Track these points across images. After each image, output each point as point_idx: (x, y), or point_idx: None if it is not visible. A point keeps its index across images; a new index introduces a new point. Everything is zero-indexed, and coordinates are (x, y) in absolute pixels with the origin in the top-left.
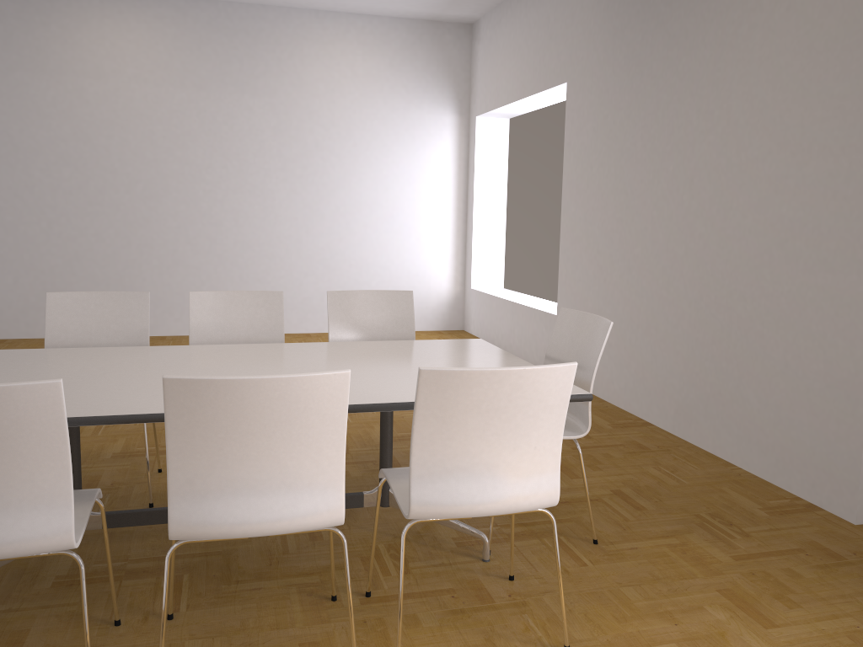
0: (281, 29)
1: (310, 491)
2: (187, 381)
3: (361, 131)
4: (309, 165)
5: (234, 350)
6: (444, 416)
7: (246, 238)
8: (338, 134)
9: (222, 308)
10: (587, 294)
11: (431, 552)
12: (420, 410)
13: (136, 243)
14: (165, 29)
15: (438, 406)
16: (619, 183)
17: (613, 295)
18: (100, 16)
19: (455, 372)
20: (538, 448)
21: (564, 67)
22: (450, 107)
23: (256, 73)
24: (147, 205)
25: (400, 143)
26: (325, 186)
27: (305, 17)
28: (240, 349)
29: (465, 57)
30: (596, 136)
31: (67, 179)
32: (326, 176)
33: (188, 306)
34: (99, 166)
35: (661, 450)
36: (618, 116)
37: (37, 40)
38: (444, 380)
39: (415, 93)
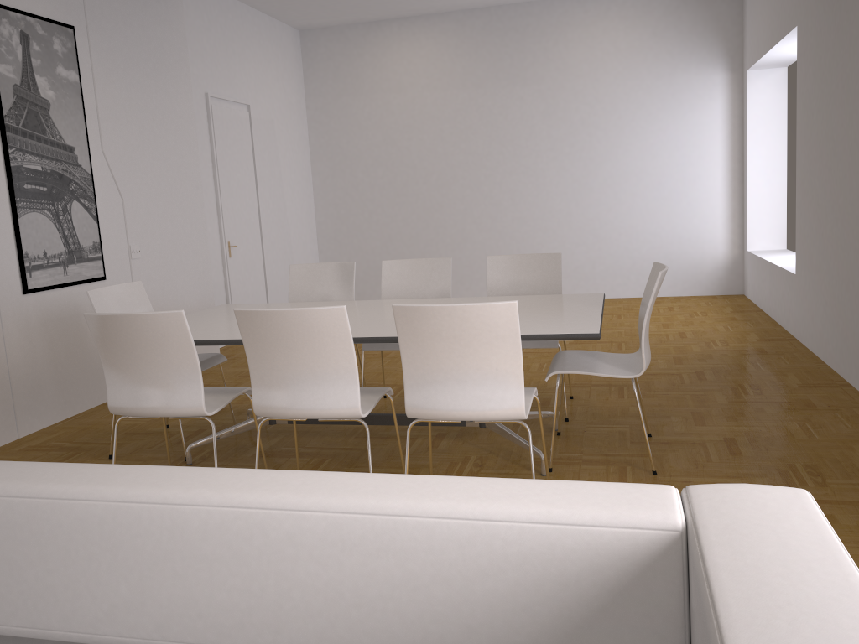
0: (546, 20)
1: (333, 390)
2: (245, 312)
3: (625, 103)
4: (576, 142)
5: (390, 303)
6: (418, 341)
7: (522, 215)
8: (603, 109)
9: (405, 273)
10: (812, 250)
11: (507, 465)
12: (401, 336)
13: (432, 225)
14: (448, 40)
15: (411, 333)
16: (829, 129)
17: (827, 250)
18: (399, 40)
19: (414, 307)
20: (499, 370)
21: (795, 10)
22: (720, 65)
23: (525, 65)
24: (440, 193)
25: (666, 110)
26: (592, 160)
27: (567, 4)
28: (395, 302)
29: (736, 10)
30: (814, 80)
31: (380, 177)
32: (593, 151)
33: (475, 276)
34: (403, 164)
35: (829, 409)
36: (827, 57)
37: (355, 69)
38: (409, 313)
39: (681, 57)
